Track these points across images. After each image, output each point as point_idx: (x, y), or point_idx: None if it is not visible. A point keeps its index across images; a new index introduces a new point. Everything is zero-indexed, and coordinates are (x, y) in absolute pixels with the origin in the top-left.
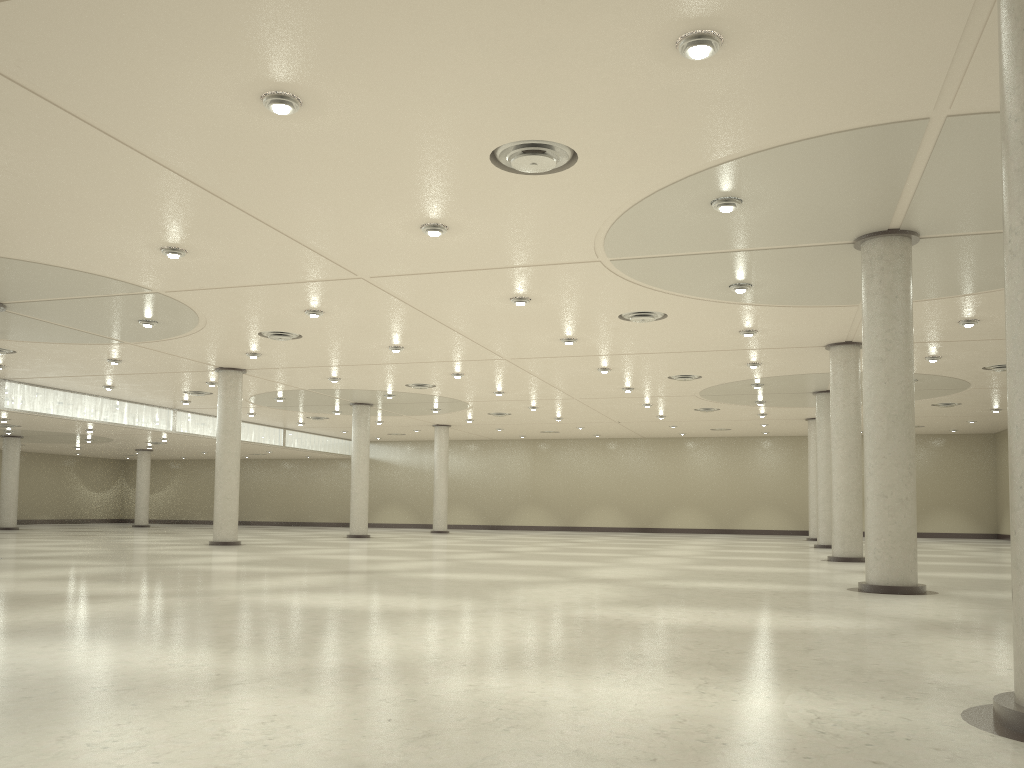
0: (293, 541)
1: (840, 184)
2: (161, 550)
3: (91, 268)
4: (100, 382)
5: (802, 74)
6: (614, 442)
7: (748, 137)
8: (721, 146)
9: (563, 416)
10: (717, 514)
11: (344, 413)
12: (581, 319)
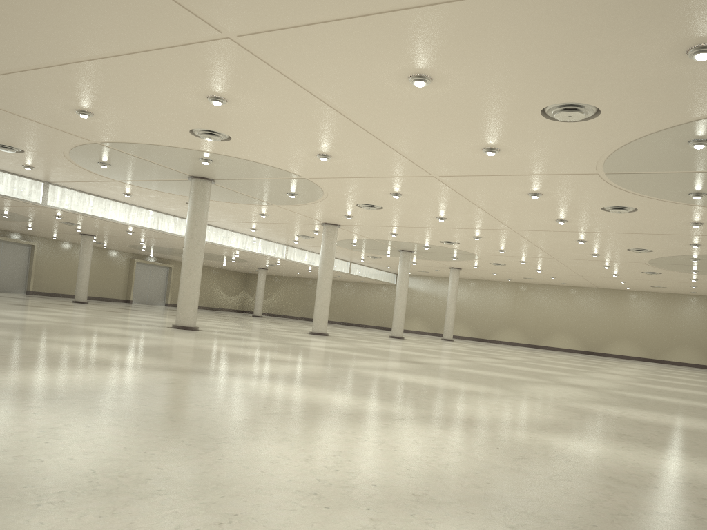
0: (358, 336)
1: None
2: (285, 334)
3: (272, 163)
4: (249, 226)
5: None
6: (575, 289)
7: None
8: (704, 109)
9: (542, 269)
10: (648, 347)
11: (392, 255)
12: (574, 208)
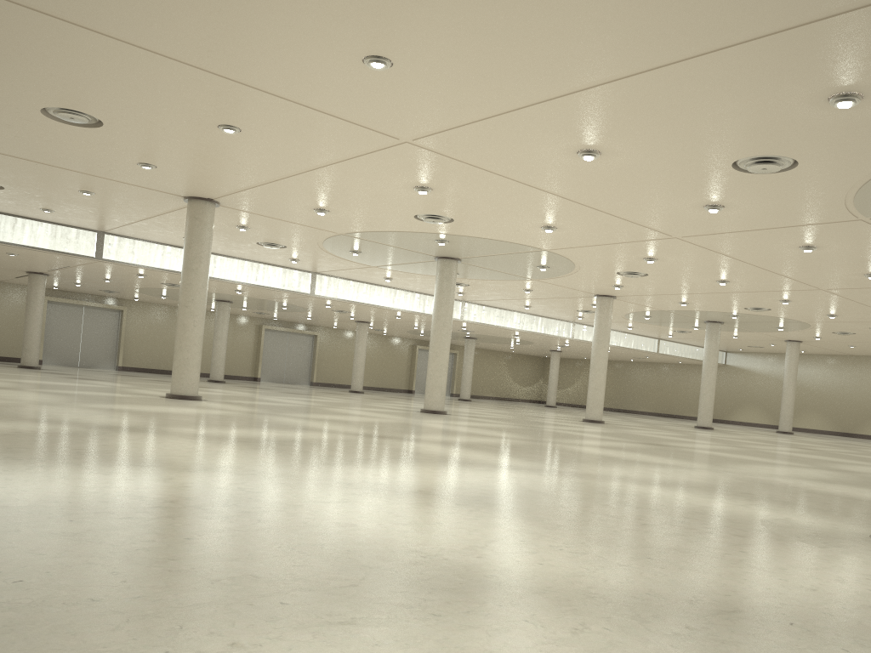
0: (646, 425)
1: None
2: (546, 420)
3: (504, 238)
4: (521, 303)
5: None
6: None
7: None
8: None
9: None
10: None
11: (702, 328)
12: None
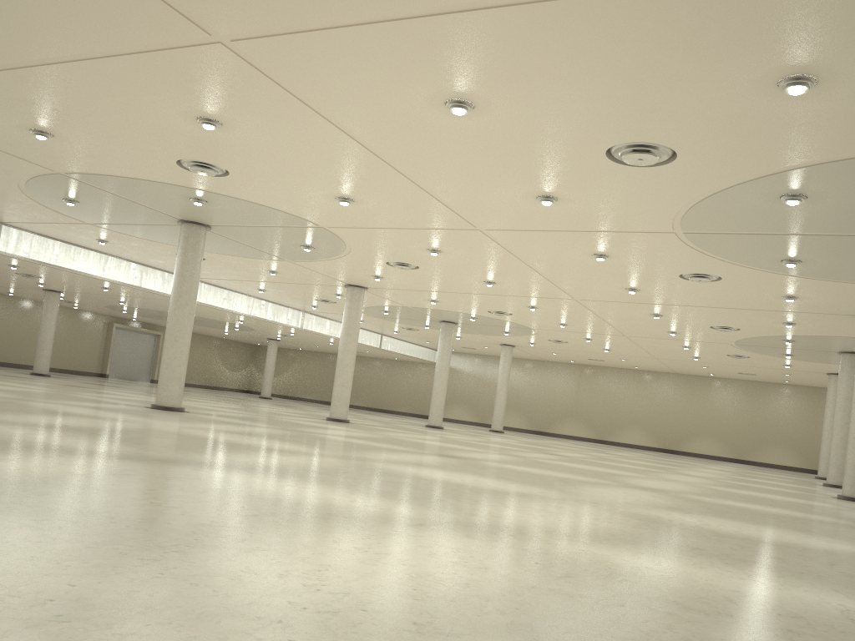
0: (386, 425)
1: None
2: (295, 420)
3: (281, 207)
4: (256, 286)
5: None
6: (650, 374)
7: (823, 151)
8: (798, 156)
9: (611, 348)
10: (734, 445)
11: (432, 327)
12: (647, 275)
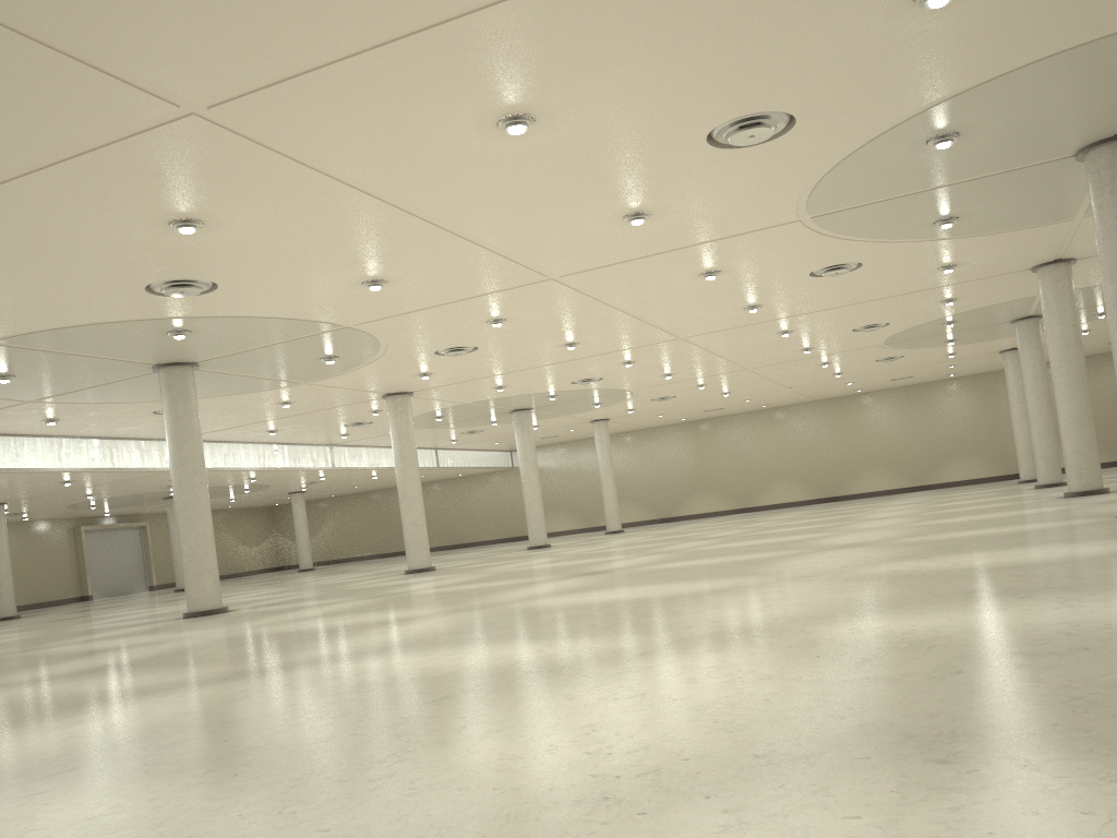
0: (481, 560)
1: (1067, 99)
2: (369, 584)
3: (290, 313)
4: (265, 428)
5: (1039, 1)
6: (783, 410)
7: (975, 71)
8: (945, 84)
9: (731, 390)
10: (908, 471)
11: (501, 423)
12: (769, 283)
